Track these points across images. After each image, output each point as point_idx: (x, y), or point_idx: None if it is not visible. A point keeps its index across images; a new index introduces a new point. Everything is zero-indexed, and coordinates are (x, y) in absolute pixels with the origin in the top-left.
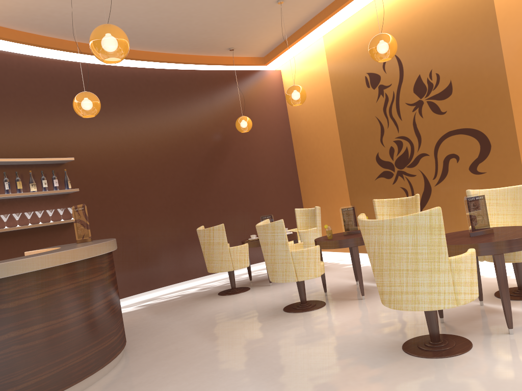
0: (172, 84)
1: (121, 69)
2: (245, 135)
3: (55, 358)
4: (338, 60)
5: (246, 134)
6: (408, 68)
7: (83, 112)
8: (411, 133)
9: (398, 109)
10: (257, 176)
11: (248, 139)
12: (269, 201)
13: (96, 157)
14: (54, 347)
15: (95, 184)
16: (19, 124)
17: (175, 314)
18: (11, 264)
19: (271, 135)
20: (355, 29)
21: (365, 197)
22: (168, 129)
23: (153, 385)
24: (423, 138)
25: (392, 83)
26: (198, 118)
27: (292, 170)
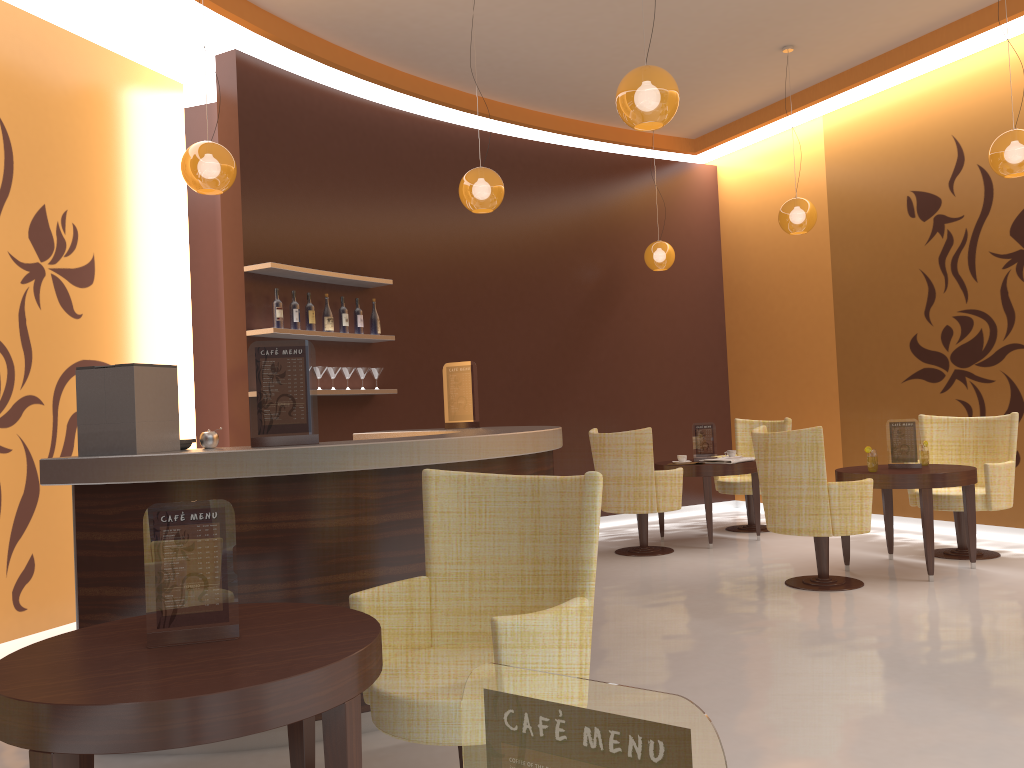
0: (540, 169)
1: (464, 132)
2: (648, 275)
3: None
4: (852, 162)
5: (649, 274)
6: (1003, 192)
7: (479, 202)
8: (995, 305)
9: (972, 262)
10: (660, 354)
11: (652, 284)
12: (675, 401)
13: (414, 283)
14: None
15: (409, 331)
16: (313, 210)
17: None
18: (495, 439)
19: (691, 282)
20: (897, 112)
21: (876, 411)
22: (526, 248)
23: (671, 669)
24: (1019, 317)
25: (966, 215)
26: (574, 236)
27: (718, 349)
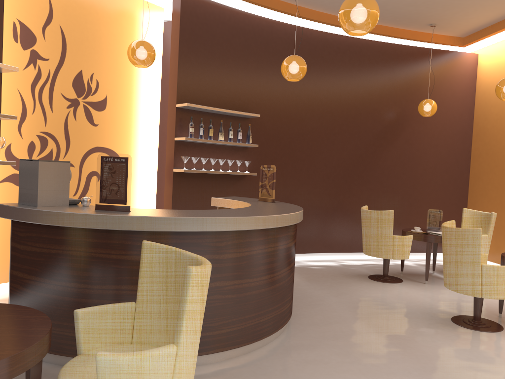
0: (361, 55)
1: (315, 33)
2: (423, 118)
3: (245, 314)
4: None
5: (424, 117)
6: None
7: (290, 75)
8: None
9: None
10: (425, 164)
11: (425, 124)
12: (431, 193)
13: (276, 116)
14: (246, 304)
15: (270, 142)
16: (220, 75)
17: (328, 288)
18: (230, 220)
19: (451, 123)
20: None
21: None
22: (347, 99)
23: (329, 368)
24: None
25: None
26: (378, 94)
27: (464, 164)
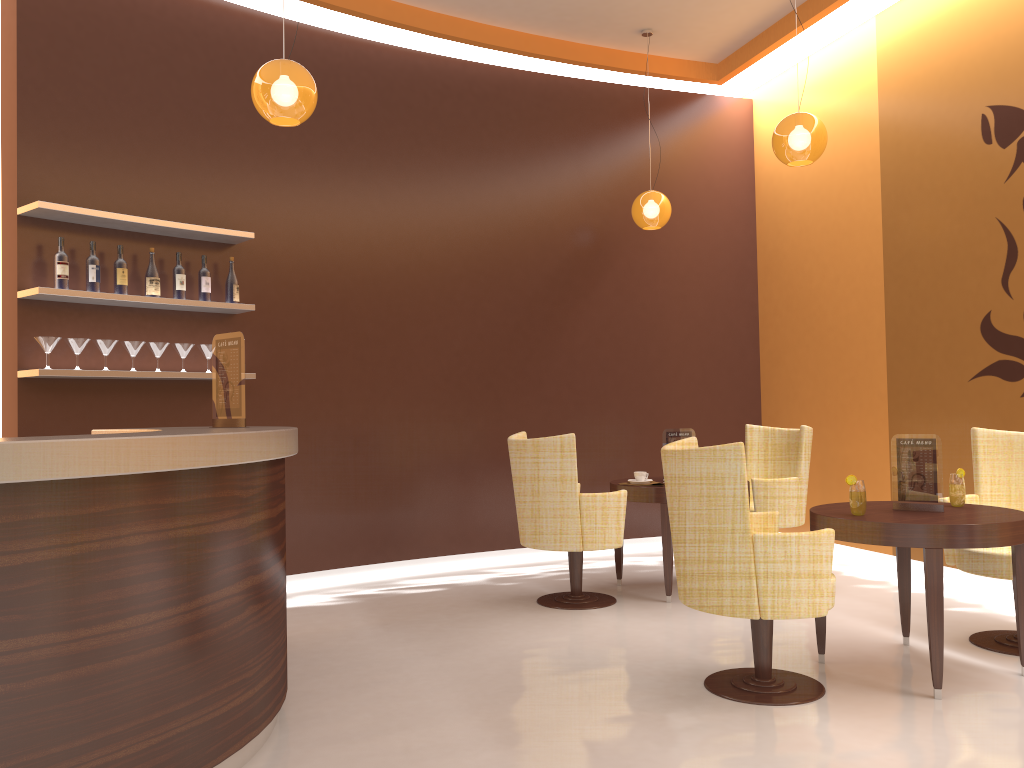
0: (500, 102)
1: (389, 52)
2: (649, 239)
3: (49, 743)
4: (911, 74)
5: (652, 237)
6: None
7: (271, 108)
8: None
9: None
10: (664, 338)
11: (655, 250)
12: (683, 400)
13: (306, 241)
14: (51, 710)
15: (295, 301)
16: (144, 142)
17: (426, 636)
18: None
19: (710, 248)
20: None
21: (934, 420)
22: (476, 201)
23: None
24: None
25: None
26: (546, 187)
27: (747, 334)
